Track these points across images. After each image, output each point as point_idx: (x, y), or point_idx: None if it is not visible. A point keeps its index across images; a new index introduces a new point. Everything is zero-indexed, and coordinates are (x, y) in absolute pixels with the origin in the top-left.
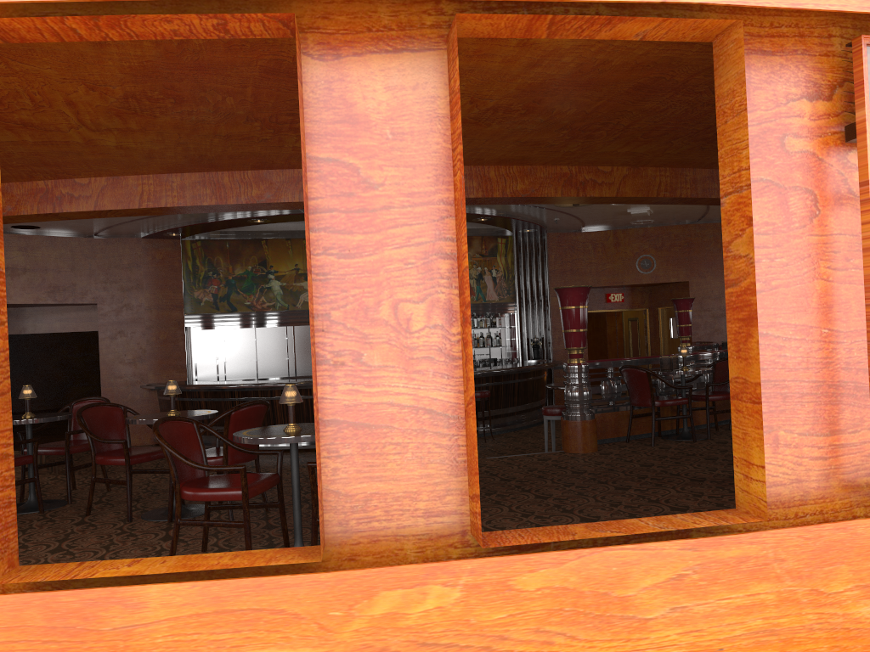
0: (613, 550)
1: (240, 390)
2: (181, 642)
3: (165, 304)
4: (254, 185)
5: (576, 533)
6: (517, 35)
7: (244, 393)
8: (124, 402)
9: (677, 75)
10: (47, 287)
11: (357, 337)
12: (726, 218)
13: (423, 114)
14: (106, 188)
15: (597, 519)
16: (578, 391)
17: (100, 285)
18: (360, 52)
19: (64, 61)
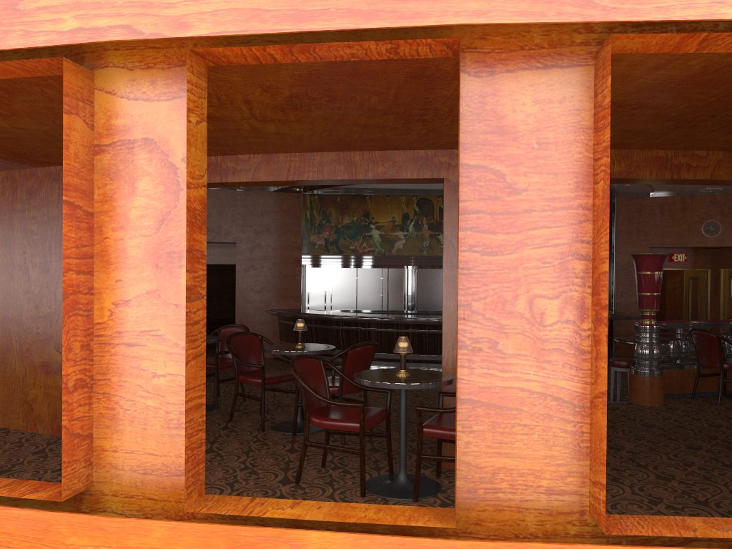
0: None
1: (343, 320)
2: None
3: (287, 245)
4: (380, 163)
5: (696, 529)
6: (665, 50)
7: (346, 323)
8: (252, 322)
9: None
10: None
11: (494, 327)
12: None
13: (568, 125)
14: (261, 163)
15: (672, 479)
16: (648, 349)
17: (239, 228)
18: (512, 69)
19: (249, 71)
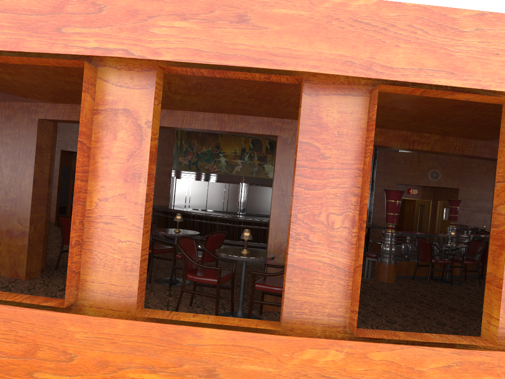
0: (418, 348)
1: (198, 215)
2: (216, 355)
3: (163, 162)
4: (239, 122)
5: (400, 336)
6: (405, 93)
7: (200, 218)
8: None
9: (478, 103)
10: None
11: (308, 227)
12: (497, 193)
13: (353, 126)
14: (166, 115)
15: (395, 323)
16: (389, 248)
17: None
18: (328, 93)
19: None
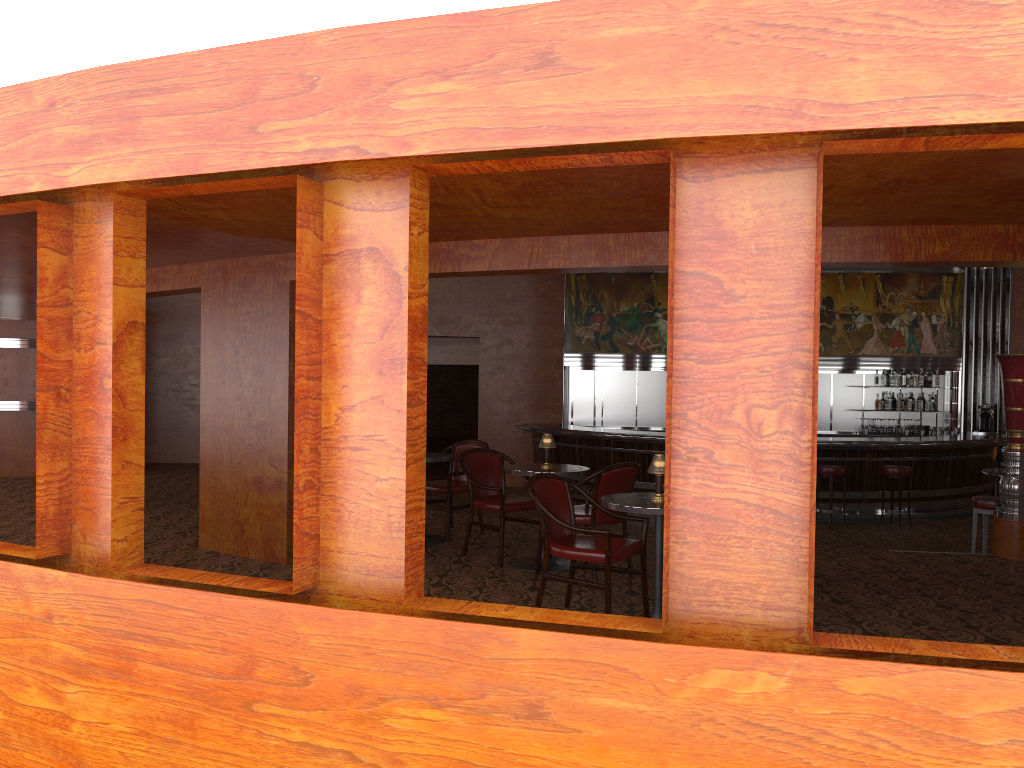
0: (948, 671)
1: (615, 439)
2: (542, 679)
3: (545, 340)
4: (638, 247)
5: (914, 648)
6: (892, 150)
7: (619, 443)
8: (499, 441)
9: None
10: (434, 319)
11: (710, 436)
12: None
13: (788, 230)
14: (499, 249)
15: (1006, 643)
16: (1017, 484)
17: (483, 318)
18: (731, 173)
19: None
